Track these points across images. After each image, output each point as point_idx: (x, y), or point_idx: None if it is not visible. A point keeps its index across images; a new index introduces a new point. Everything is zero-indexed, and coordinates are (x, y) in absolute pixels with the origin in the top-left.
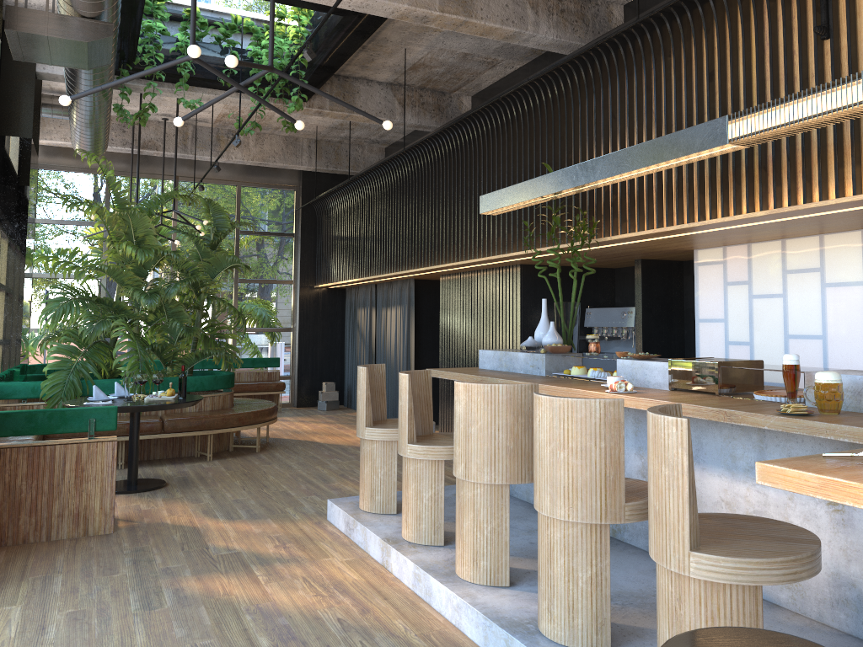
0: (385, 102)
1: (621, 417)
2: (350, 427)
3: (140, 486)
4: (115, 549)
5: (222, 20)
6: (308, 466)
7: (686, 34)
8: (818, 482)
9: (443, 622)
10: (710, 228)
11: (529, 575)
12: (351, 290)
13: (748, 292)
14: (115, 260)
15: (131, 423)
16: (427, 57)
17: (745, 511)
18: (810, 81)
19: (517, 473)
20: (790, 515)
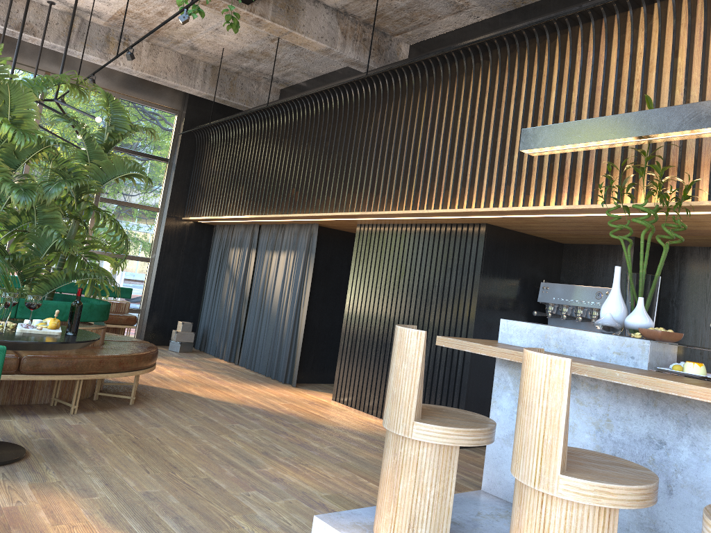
0: (328, 28)
1: None
2: (221, 377)
3: None
4: None
5: None
6: (211, 434)
7: None
8: None
9: None
10: None
11: None
12: (222, 227)
13: None
14: None
15: None
16: None
17: None
18: None
19: None
20: None
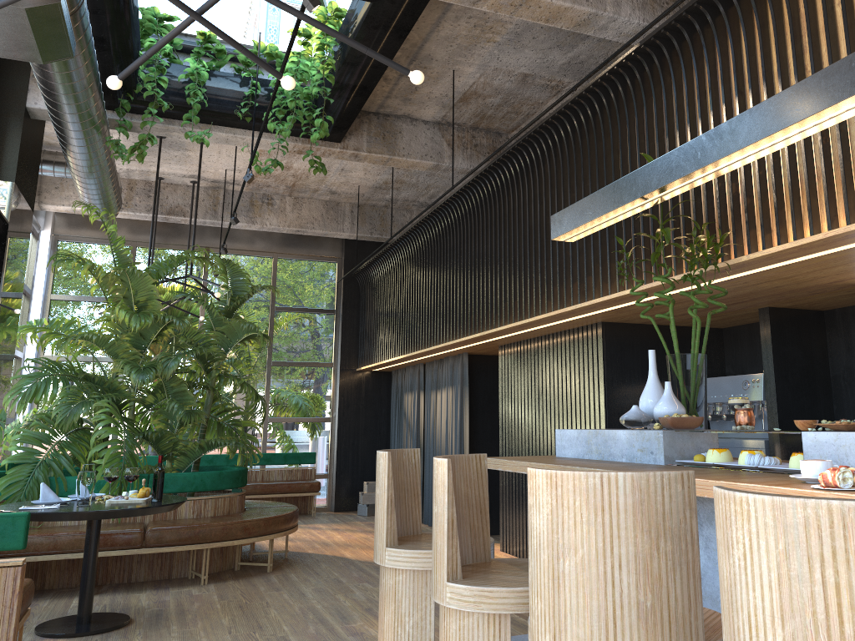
0: (432, 143)
1: None
2: None
3: (92, 625)
4: None
5: None
6: (327, 594)
7: None
8: None
9: None
10: None
11: None
12: (397, 372)
13: None
14: (112, 330)
15: (88, 535)
16: (480, 82)
17: None
18: None
19: None
20: None
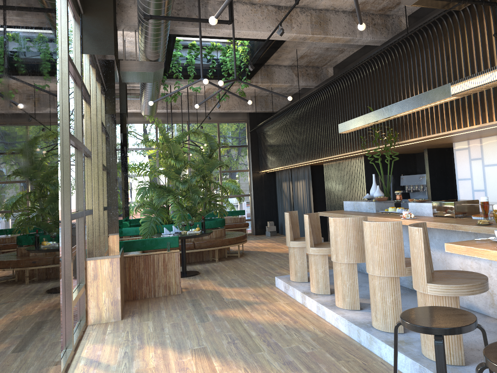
0: (288, 75)
1: (401, 229)
2: (283, 244)
3: (188, 274)
4: (183, 300)
5: (206, 45)
6: (264, 263)
7: (434, 37)
8: (465, 249)
9: (331, 326)
10: (454, 134)
11: (370, 305)
12: (278, 172)
13: (482, 163)
14: (166, 167)
15: (182, 244)
16: (308, 52)
17: None
18: (495, 59)
19: (359, 258)
20: (491, 273)
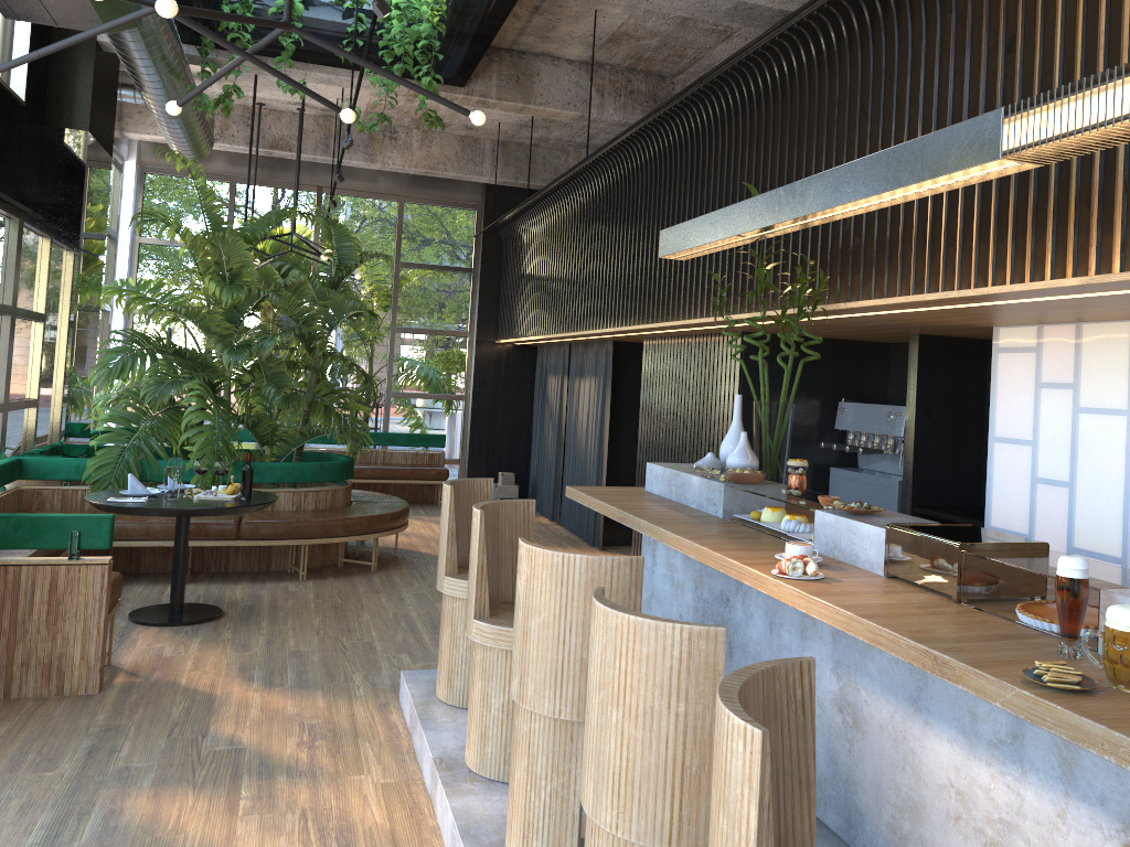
0: (577, 89)
1: (719, 661)
2: None
3: (183, 616)
4: (80, 724)
5: None
6: (427, 601)
7: None
8: None
9: None
10: (997, 300)
11: None
12: (543, 349)
13: (1073, 402)
14: (203, 299)
15: (177, 528)
16: (630, 24)
17: (986, 816)
18: None
19: None
20: (1059, 846)
